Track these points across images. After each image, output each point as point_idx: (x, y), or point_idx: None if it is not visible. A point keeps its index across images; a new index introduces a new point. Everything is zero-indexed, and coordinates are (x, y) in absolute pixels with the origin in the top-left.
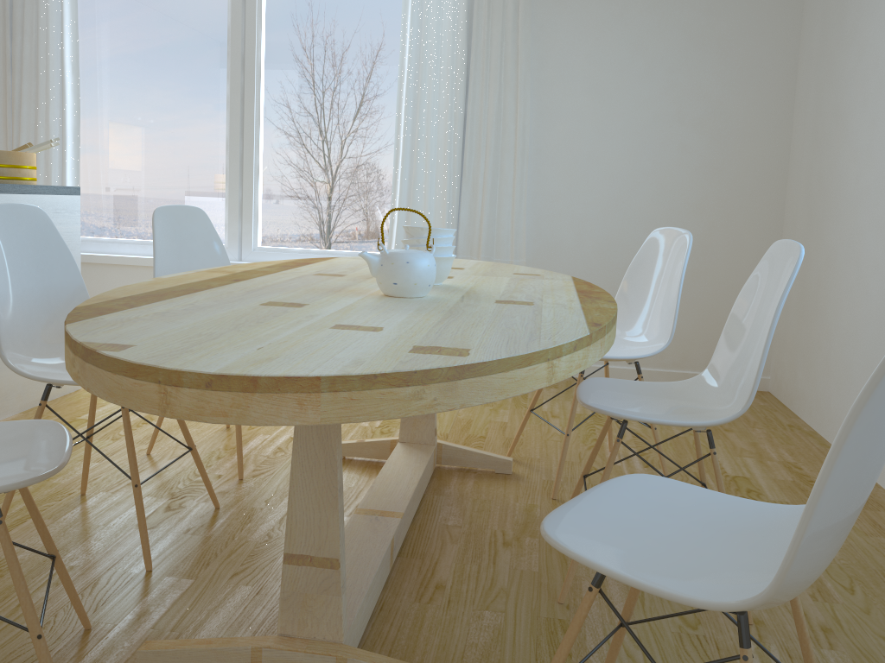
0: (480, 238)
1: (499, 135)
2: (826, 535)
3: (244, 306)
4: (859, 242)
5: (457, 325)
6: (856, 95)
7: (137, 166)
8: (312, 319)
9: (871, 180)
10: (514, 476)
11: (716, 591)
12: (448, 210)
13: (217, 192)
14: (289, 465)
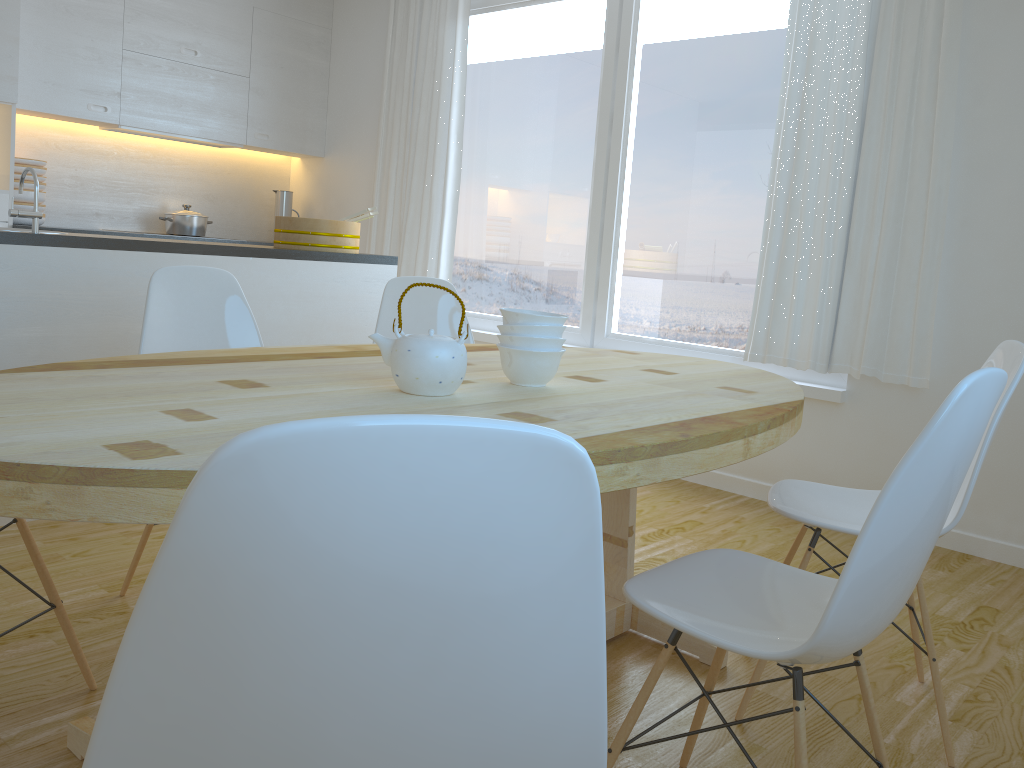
0: (864, 342)
1: (902, 200)
2: None
3: (193, 380)
4: None
5: None
6: None
7: (508, 238)
8: (189, 401)
9: None
10: (720, 674)
11: None
12: (820, 300)
13: (577, 268)
14: None
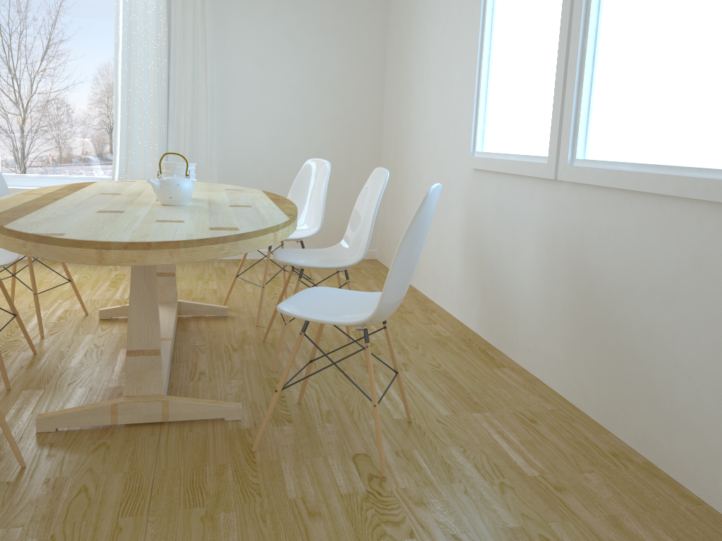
0: None
1: (194, 91)
2: (395, 289)
3: (89, 213)
4: (421, 165)
5: (221, 218)
6: (417, 78)
7: None
8: (140, 218)
9: (426, 130)
10: (230, 317)
11: (355, 320)
12: (159, 145)
13: None
14: (73, 326)
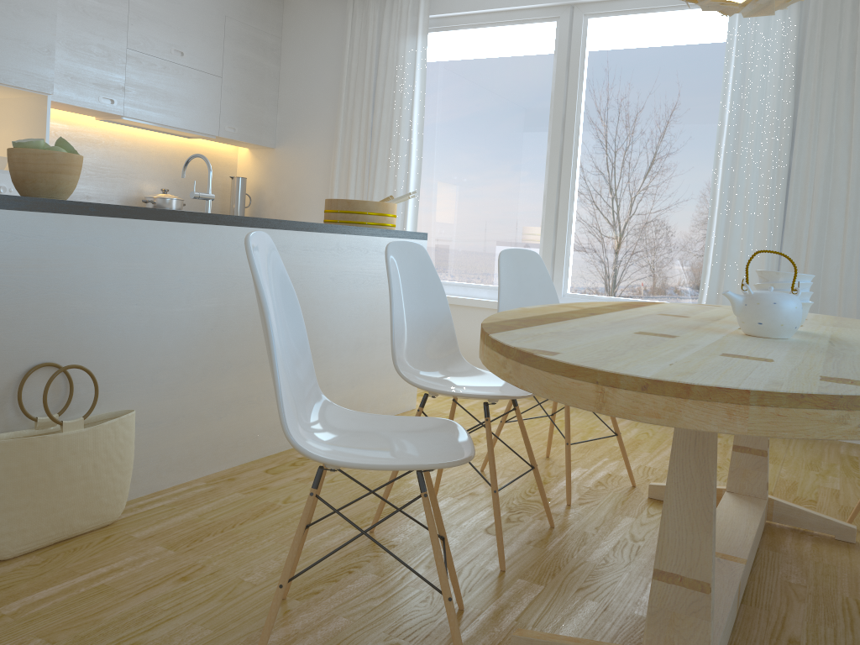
0: None
1: (827, 187)
2: None
3: (621, 333)
4: None
5: (849, 364)
6: None
7: (464, 217)
8: (695, 347)
9: None
10: (859, 546)
11: None
12: (766, 263)
13: (532, 241)
14: (611, 499)
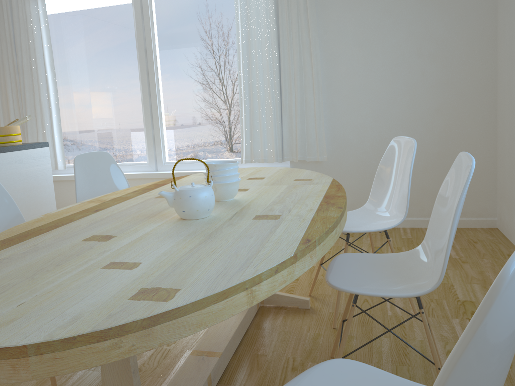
0: (296, 145)
1: (302, 78)
2: None
3: (68, 244)
4: None
5: (199, 254)
6: None
7: (94, 120)
8: (99, 257)
9: None
10: (311, 311)
11: None
12: (274, 129)
13: (139, 131)
14: None
